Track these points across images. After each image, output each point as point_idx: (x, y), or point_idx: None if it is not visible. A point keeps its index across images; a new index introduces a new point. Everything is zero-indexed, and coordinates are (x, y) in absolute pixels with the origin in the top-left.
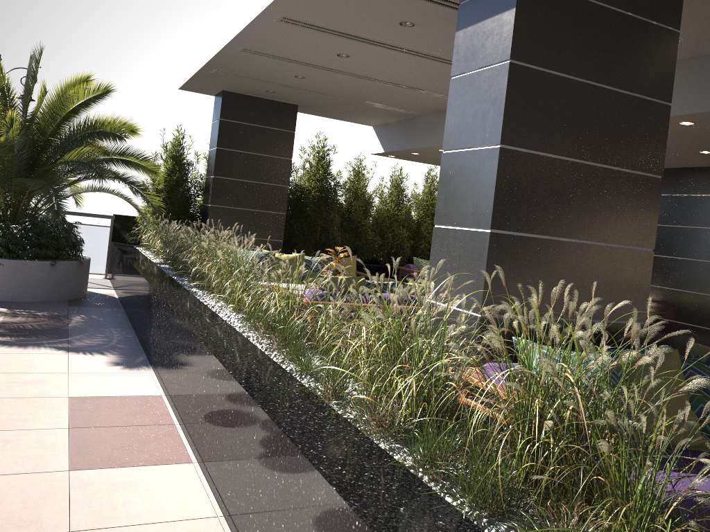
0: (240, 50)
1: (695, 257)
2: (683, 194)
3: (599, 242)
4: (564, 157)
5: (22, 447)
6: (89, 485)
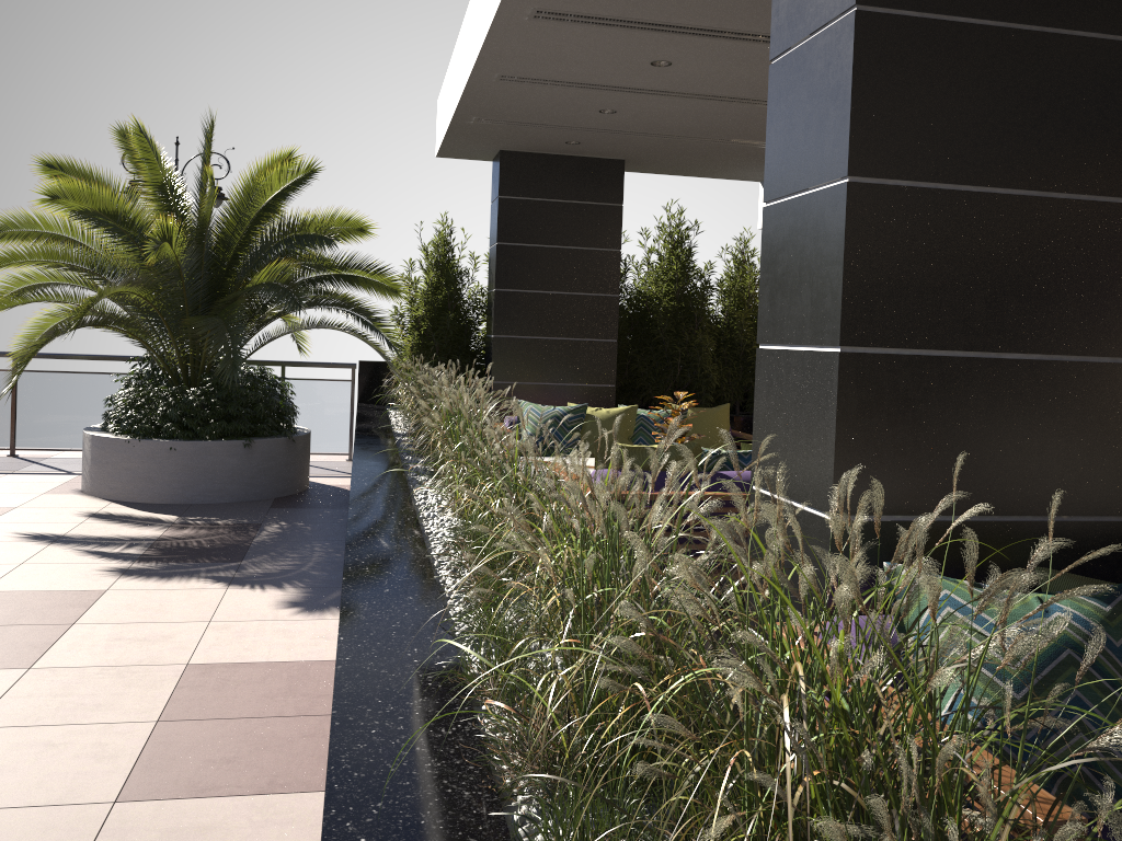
0: (496, 80)
1: None
2: None
3: (1098, 357)
4: (998, 189)
5: (66, 757)
6: (130, 831)
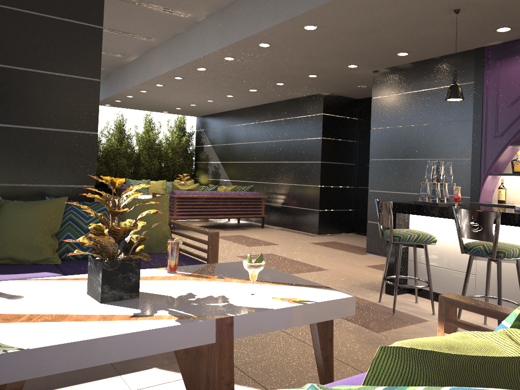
0: None
1: (298, 160)
2: (291, 117)
3: (38, 127)
4: None
5: None
6: None
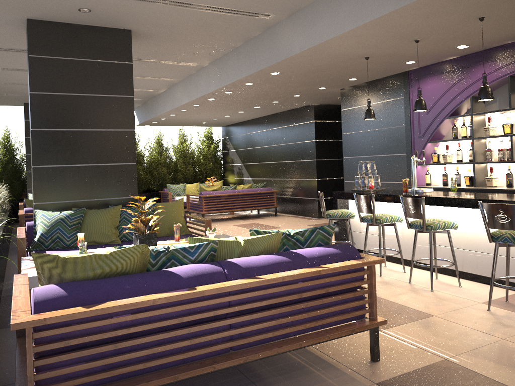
0: (4, 84)
1: (299, 159)
2: (292, 124)
3: (101, 164)
4: (71, 129)
5: None
6: None
